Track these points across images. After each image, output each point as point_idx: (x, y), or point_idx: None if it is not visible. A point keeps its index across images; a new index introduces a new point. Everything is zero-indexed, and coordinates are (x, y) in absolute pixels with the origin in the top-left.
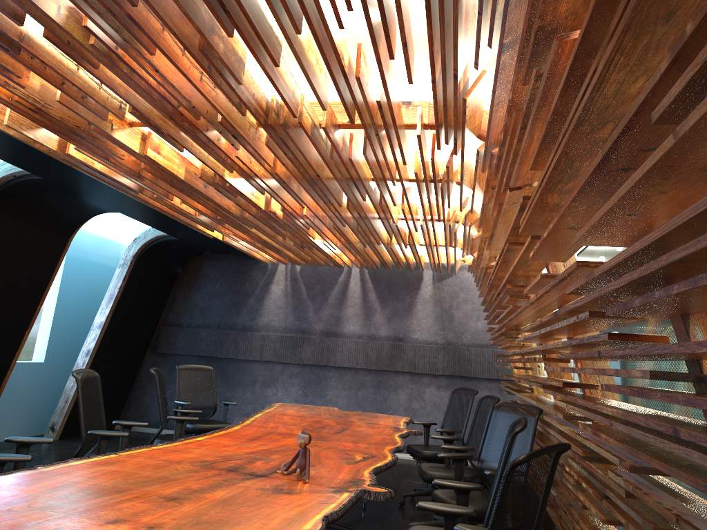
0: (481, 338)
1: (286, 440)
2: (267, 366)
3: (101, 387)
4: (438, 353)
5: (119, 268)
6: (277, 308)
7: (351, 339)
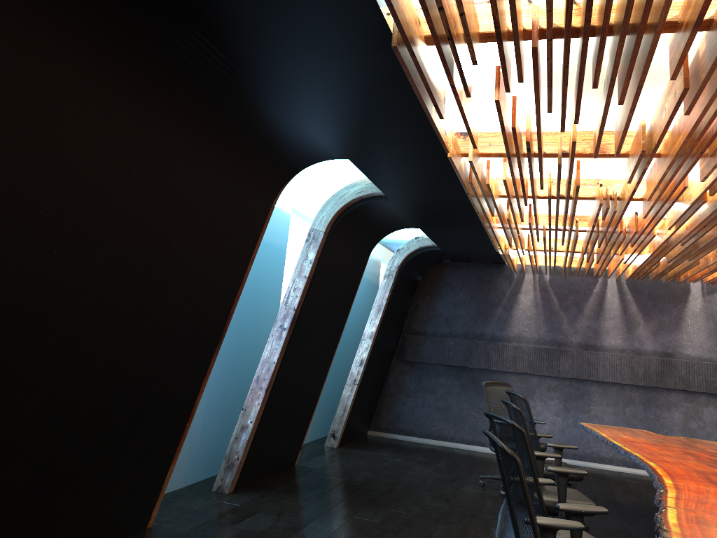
0: None
1: None
2: (522, 378)
3: (366, 395)
4: (715, 371)
5: (385, 278)
6: (527, 319)
7: (613, 353)
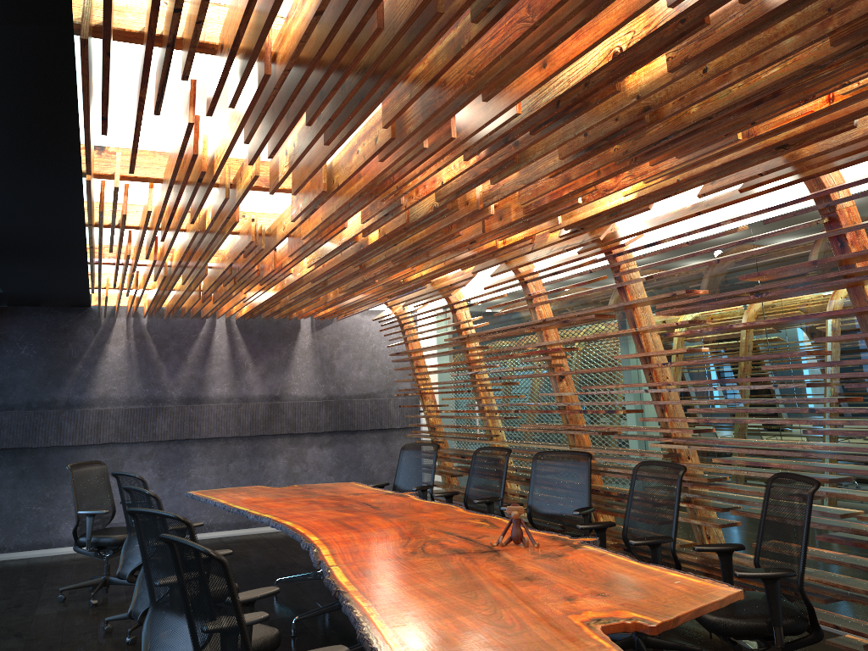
0: (363, 388)
1: (376, 523)
2: (107, 450)
3: None
4: (320, 409)
5: None
6: (117, 375)
7: (220, 404)
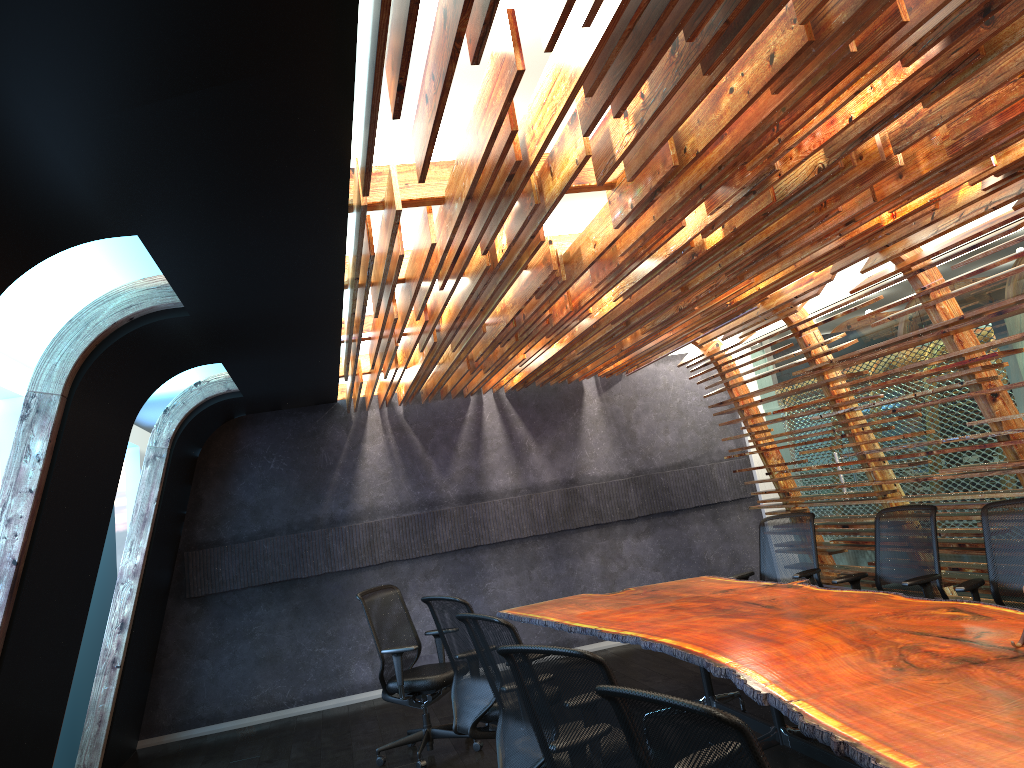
0: (676, 455)
1: (793, 628)
2: (386, 571)
3: (133, 681)
4: (628, 489)
5: (148, 465)
6: (381, 478)
7: (505, 498)
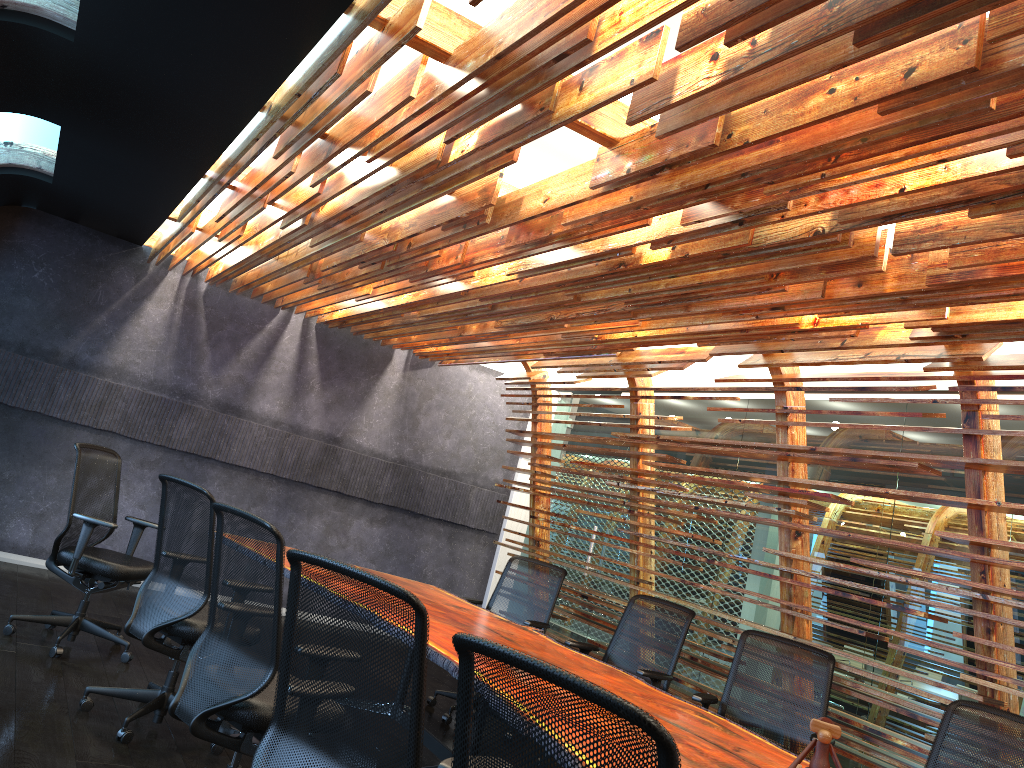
0: (445, 462)
1: None
2: (102, 439)
3: None
4: (385, 472)
5: None
6: (146, 345)
7: (263, 425)
